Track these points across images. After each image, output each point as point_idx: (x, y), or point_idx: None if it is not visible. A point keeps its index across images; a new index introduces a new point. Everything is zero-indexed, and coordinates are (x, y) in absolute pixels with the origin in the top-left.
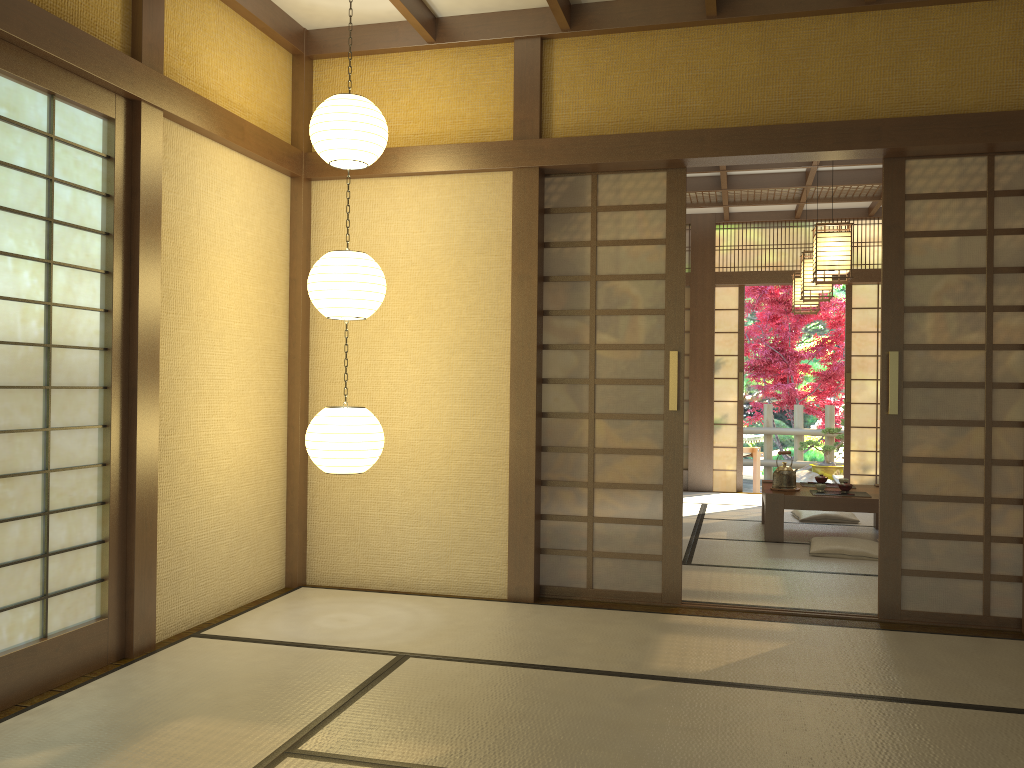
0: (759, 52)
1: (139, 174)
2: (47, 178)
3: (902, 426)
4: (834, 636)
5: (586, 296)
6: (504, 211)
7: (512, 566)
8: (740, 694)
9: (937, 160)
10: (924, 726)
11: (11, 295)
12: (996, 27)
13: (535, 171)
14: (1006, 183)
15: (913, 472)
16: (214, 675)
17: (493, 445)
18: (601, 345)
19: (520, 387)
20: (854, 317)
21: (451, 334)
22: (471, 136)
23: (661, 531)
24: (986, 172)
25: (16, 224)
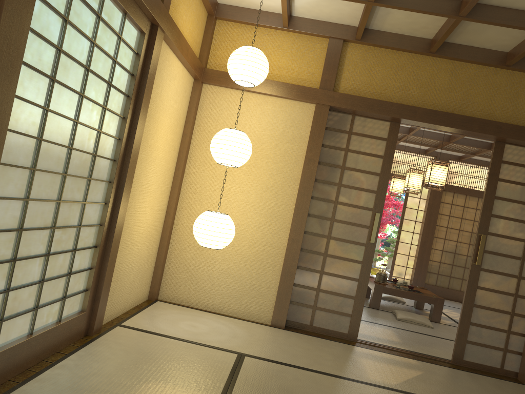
0: (449, 75)
1: (149, 66)
2: (114, 60)
3: (480, 271)
4: (439, 370)
5: (337, 176)
6: (306, 123)
7: (276, 308)
8: None
9: (519, 147)
10: None
11: (87, 123)
12: None
13: (327, 107)
14: None
15: (481, 294)
16: (147, 354)
17: (277, 243)
18: (340, 202)
19: (298, 216)
20: (408, 200)
21: (265, 181)
22: (296, 81)
23: (353, 302)
24: None
25: (97, 83)
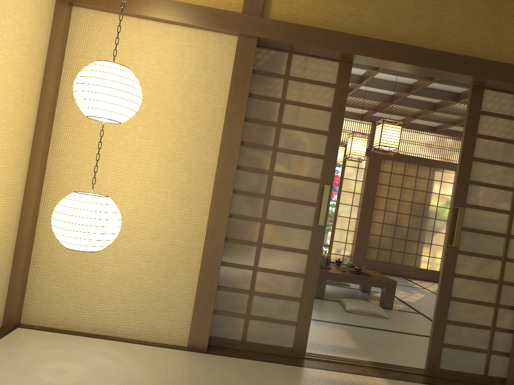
0: None
1: None
2: None
3: (457, 254)
4: None
5: (272, 137)
6: (226, 64)
7: (194, 324)
8: None
9: (501, 93)
10: None
11: None
12: None
13: (255, 40)
14: None
15: (458, 283)
16: None
17: (191, 233)
18: (277, 173)
19: (220, 194)
20: (346, 170)
21: (171, 146)
22: (209, 3)
23: (299, 305)
24: None
25: None
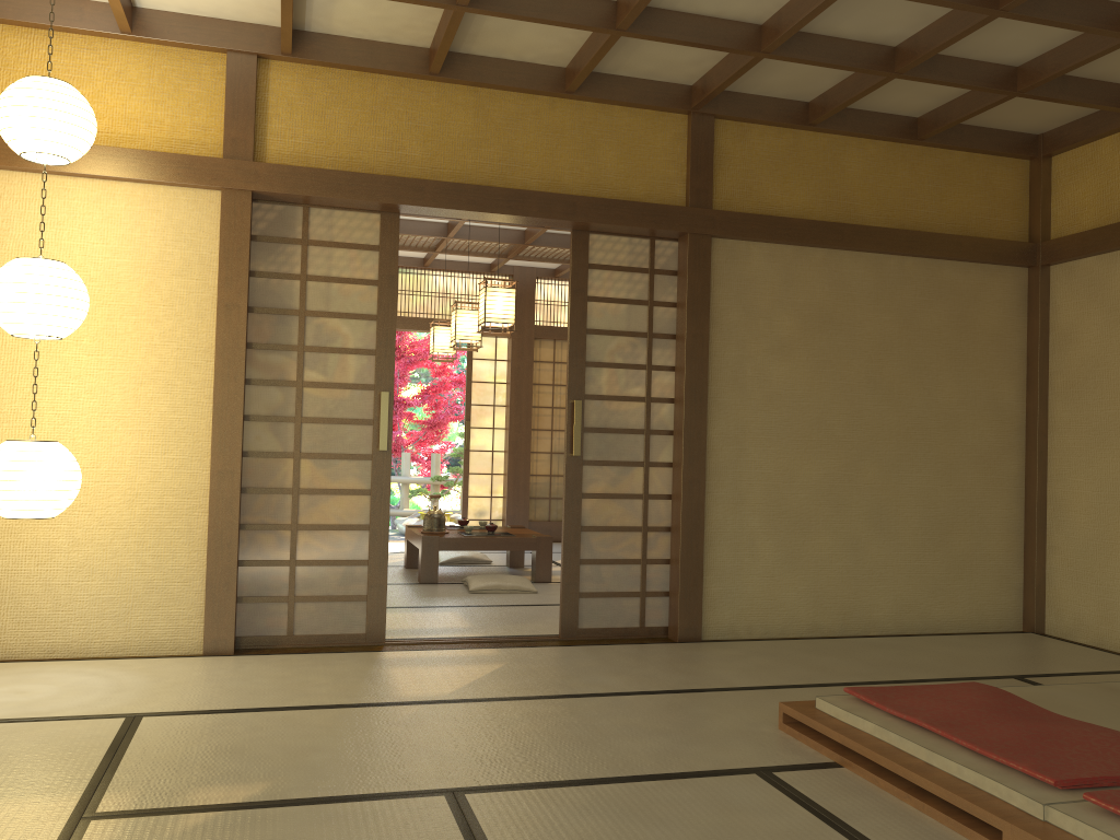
0: (474, 116)
1: None
2: None
3: (582, 466)
4: (536, 654)
5: (294, 331)
6: (208, 232)
7: (210, 617)
8: (493, 706)
9: (613, 237)
10: (645, 709)
11: None
12: (661, 134)
13: (248, 195)
14: (663, 264)
15: (590, 506)
16: None
17: (188, 486)
18: (309, 382)
19: (224, 423)
20: (475, 367)
21: (140, 362)
22: (171, 145)
23: (367, 571)
24: (649, 252)
25: None
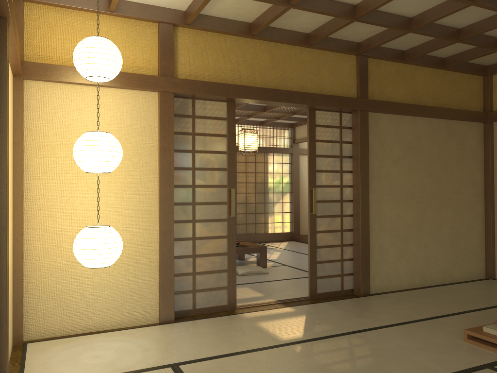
0: (269, 55)
1: (6, 71)
2: None
3: (316, 218)
4: (312, 309)
5: (190, 160)
6: (152, 113)
7: (163, 304)
8: (331, 341)
9: (325, 112)
10: (397, 336)
11: None
12: (346, 64)
13: (171, 94)
14: (345, 124)
15: (319, 237)
16: None
17: (148, 240)
18: (198, 185)
19: (165, 208)
20: None
21: (123, 179)
22: (133, 69)
23: (227, 274)
24: (339, 119)
25: None
